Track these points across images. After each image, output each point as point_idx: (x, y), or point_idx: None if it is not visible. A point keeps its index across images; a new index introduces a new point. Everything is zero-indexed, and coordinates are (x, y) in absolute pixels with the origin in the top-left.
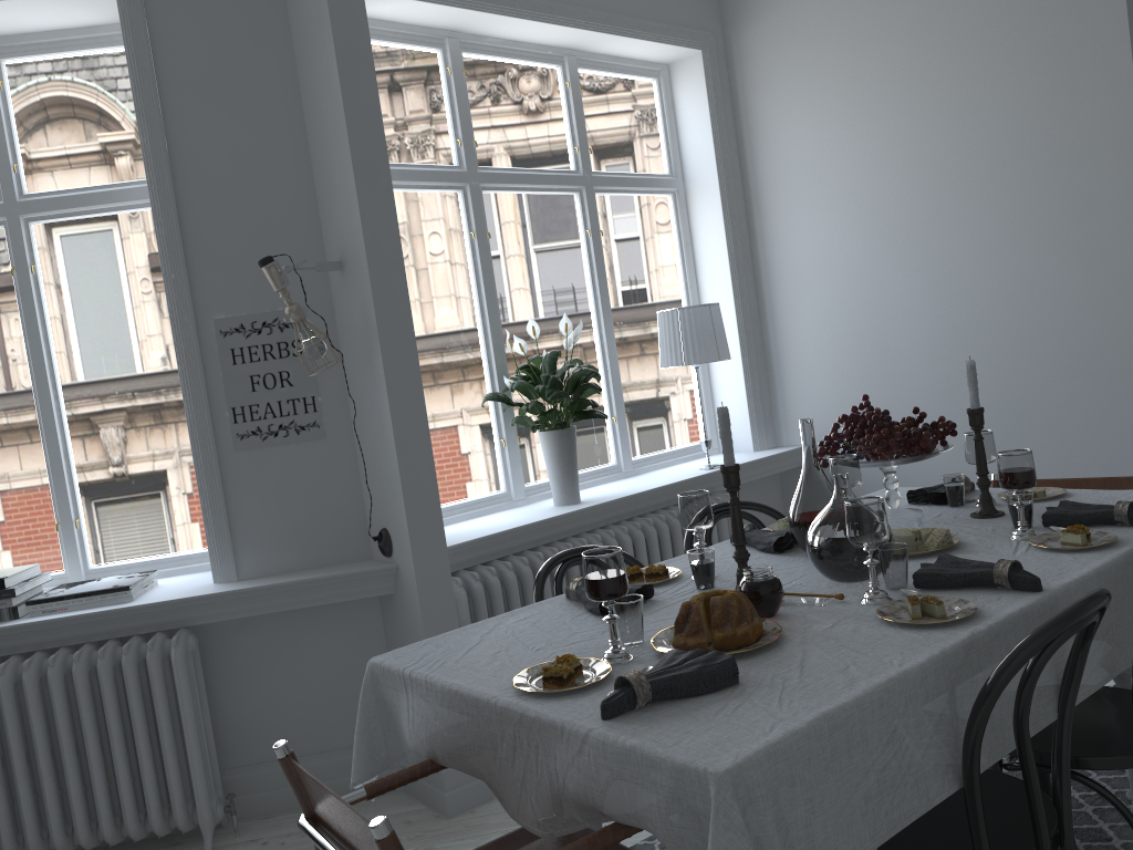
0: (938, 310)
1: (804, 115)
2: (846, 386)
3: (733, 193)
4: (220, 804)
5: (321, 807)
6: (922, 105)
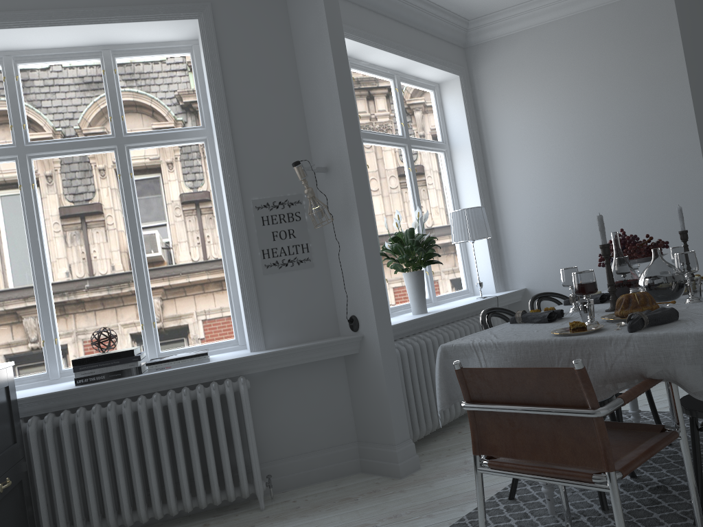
0: (595, 211)
1: (516, 110)
2: (545, 255)
3: (478, 151)
4: (263, 481)
5: (489, 389)
6: (580, 105)
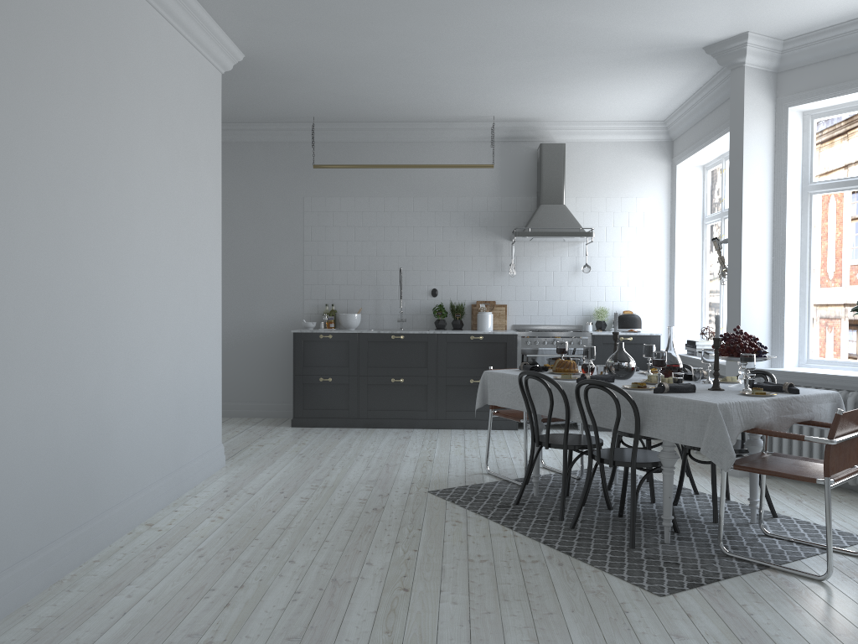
0: None
1: None
2: None
3: None
4: None
5: None
6: None
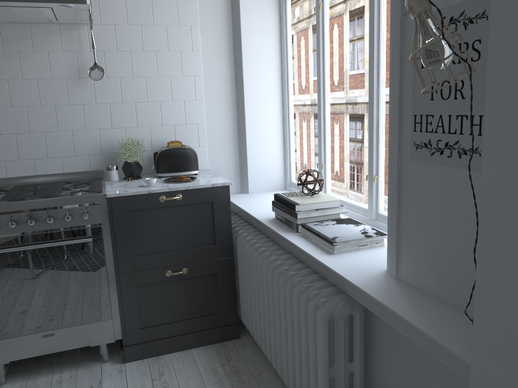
0: None
1: None
2: None
3: None
4: None
5: None
6: None
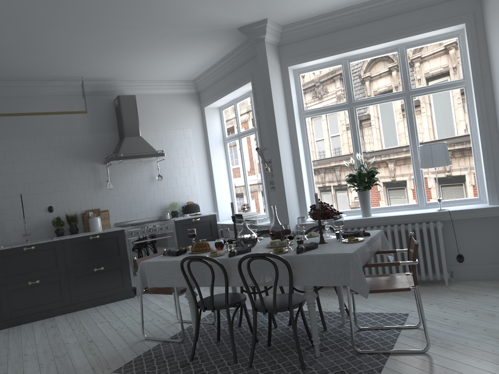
0: None
1: None
2: None
3: (481, 85)
4: None
5: None
6: None
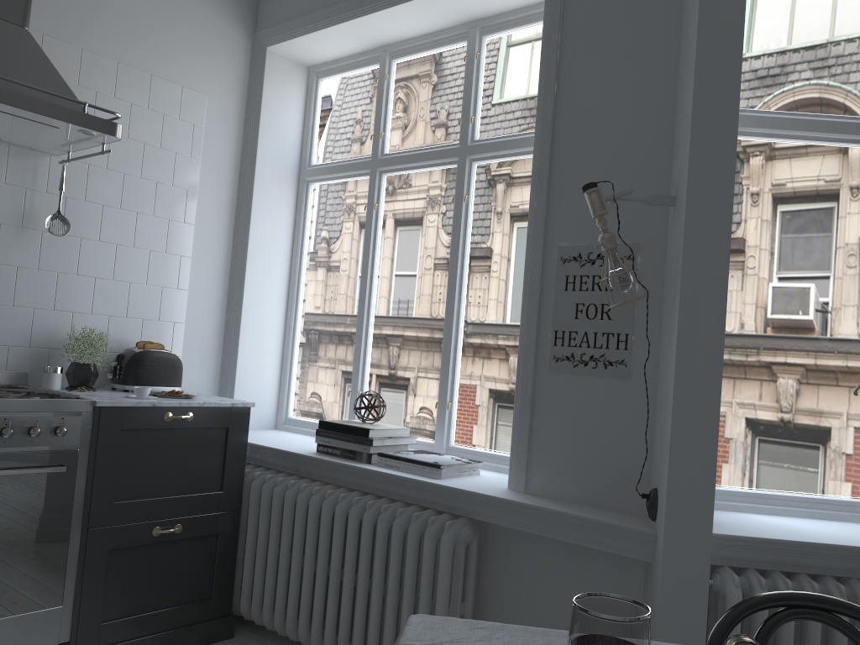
0: None
1: None
2: None
3: None
4: None
5: None
6: None
